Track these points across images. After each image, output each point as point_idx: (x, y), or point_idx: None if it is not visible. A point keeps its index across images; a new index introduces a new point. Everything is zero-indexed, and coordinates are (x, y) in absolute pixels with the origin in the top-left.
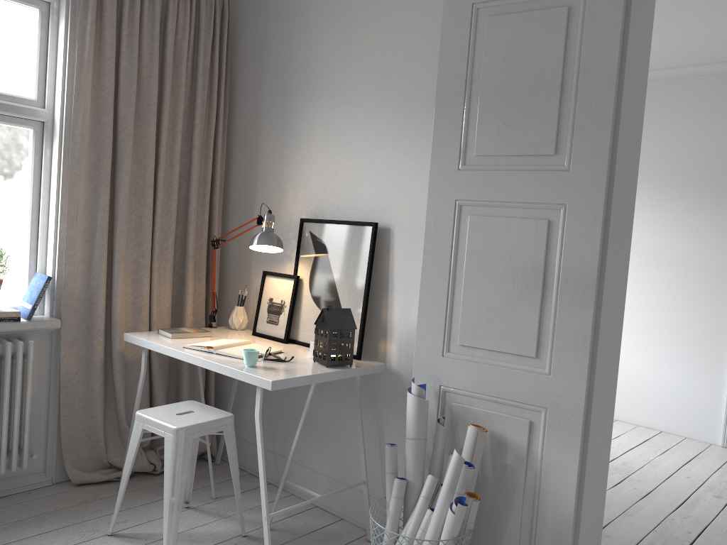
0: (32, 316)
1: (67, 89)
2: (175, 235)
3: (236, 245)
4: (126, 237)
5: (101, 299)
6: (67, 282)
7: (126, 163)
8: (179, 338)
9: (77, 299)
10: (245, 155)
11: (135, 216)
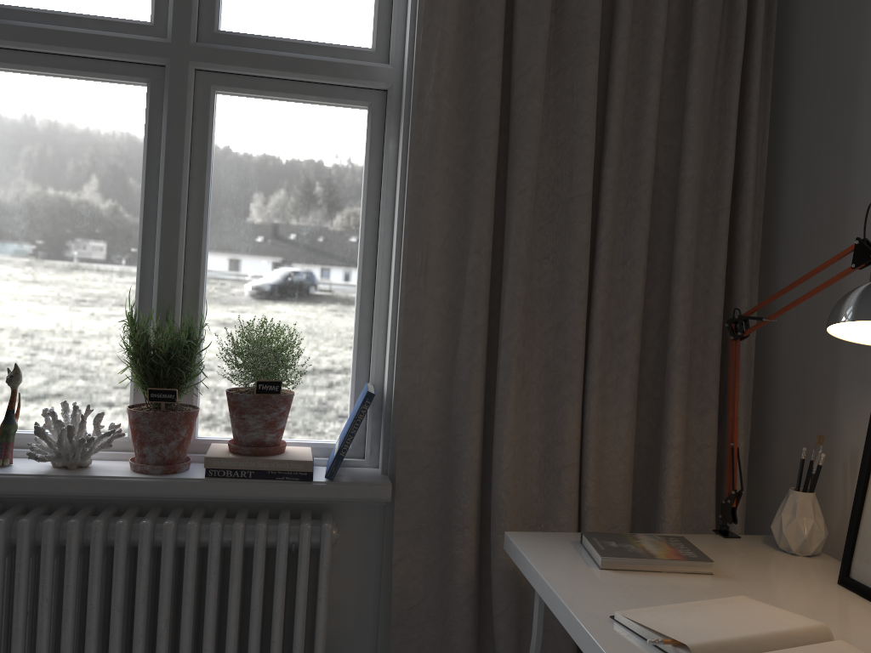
0: (335, 471)
1: (418, 12)
2: (641, 308)
3: (795, 332)
4: (528, 312)
5: (470, 446)
6: (405, 406)
7: (525, 147)
8: (623, 569)
9: (426, 443)
10: (820, 108)
11: (551, 265)
